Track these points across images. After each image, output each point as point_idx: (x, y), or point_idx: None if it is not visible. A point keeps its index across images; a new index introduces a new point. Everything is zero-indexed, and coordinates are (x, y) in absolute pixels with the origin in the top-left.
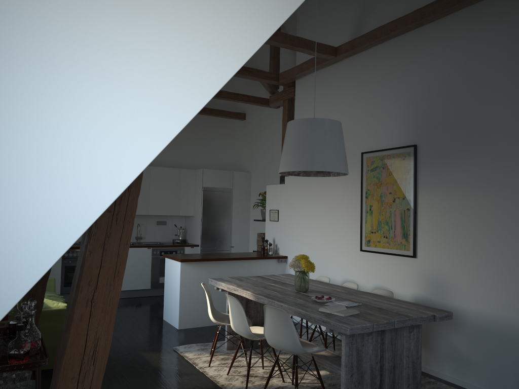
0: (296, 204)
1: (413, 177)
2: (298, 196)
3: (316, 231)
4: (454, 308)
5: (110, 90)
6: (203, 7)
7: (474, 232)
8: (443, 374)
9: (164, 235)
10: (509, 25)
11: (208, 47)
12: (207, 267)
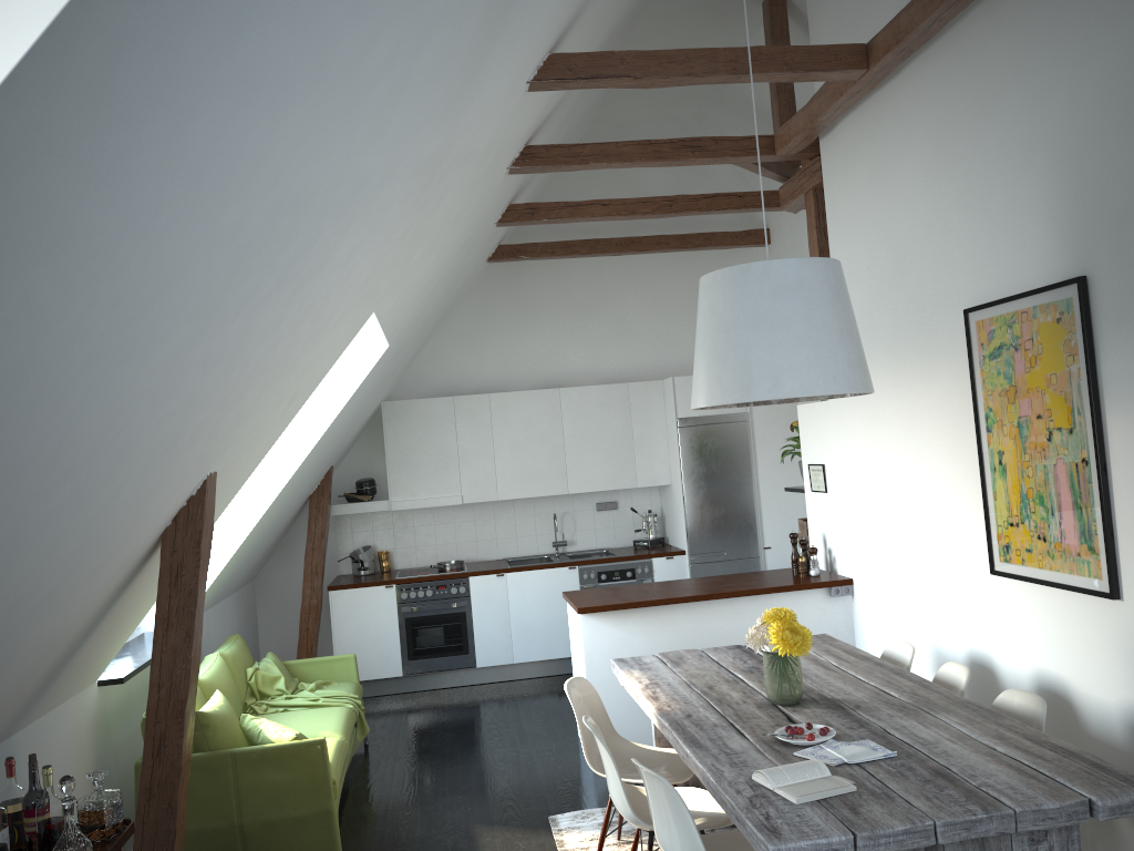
0: (854, 451)
1: (1086, 370)
2: (855, 429)
3: (898, 519)
4: None
5: None
6: None
7: None
8: None
9: (617, 532)
10: None
11: None
12: (646, 621)
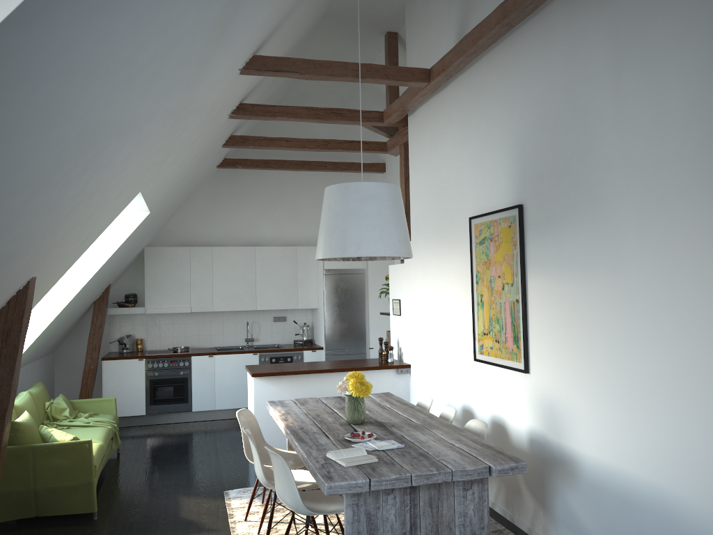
0: (415, 292)
1: (520, 253)
2: (416, 280)
3: (434, 331)
4: (570, 451)
5: None
6: None
7: (586, 336)
8: None
9: (285, 334)
10: (610, 13)
11: None
12: (291, 383)
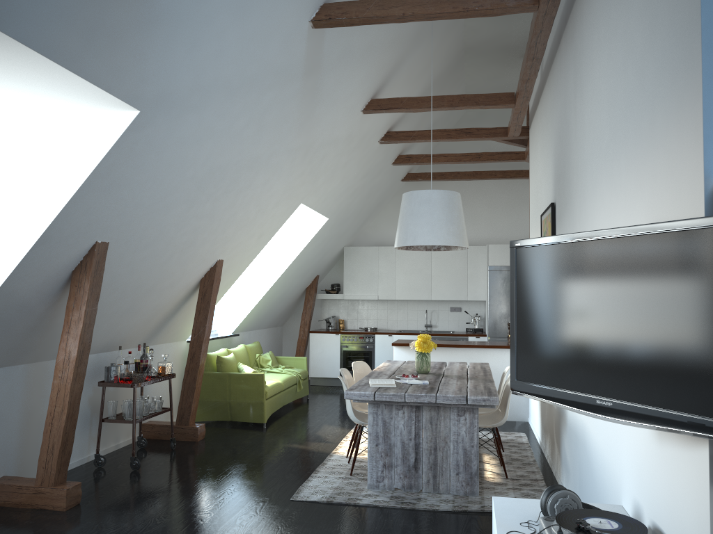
0: None
1: None
2: None
3: None
4: None
5: (4, 235)
6: (41, 189)
7: None
8: (563, 485)
9: (460, 323)
10: (573, 49)
11: (43, 207)
12: None
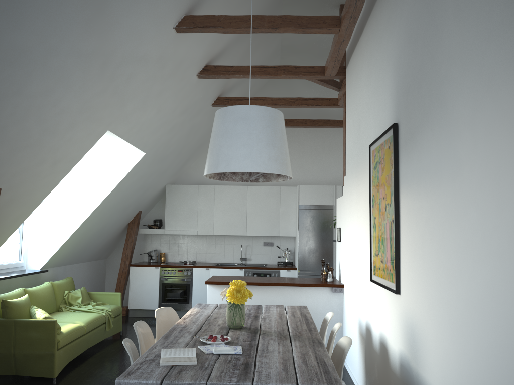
0: (346, 220)
1: (393, 172)
2: (347, 209)
3: (354, 254)
4: (424, 382)
5: None
6: None
7: (435, 254)
8: None
9: (272, 257)
10: None
11: None
12: None
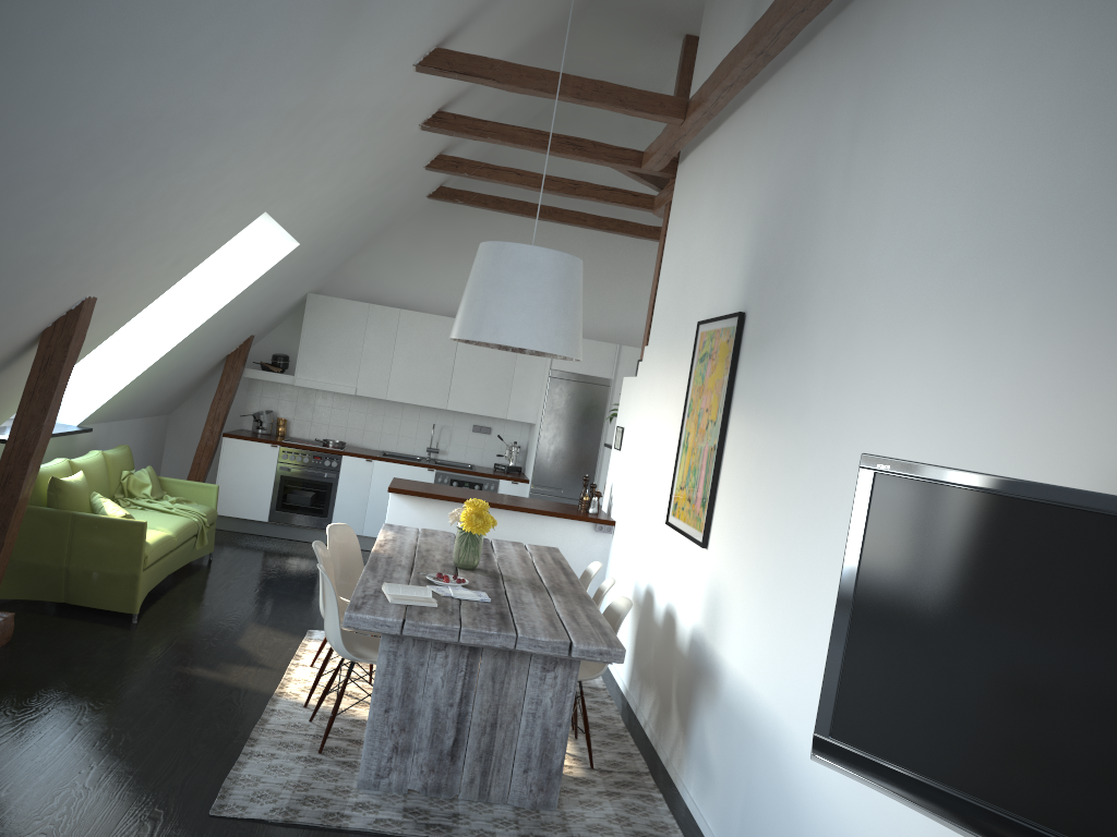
0: (638, 420)
1: (728, 380)
2: (642, 403)
3: (643, 477)
4: (718, 660)
5: None
6: None
7: (760, 506)
8: (688, 791)
9: (485, 453)
10: (863, 59)
11: None
12: (442, 512)
